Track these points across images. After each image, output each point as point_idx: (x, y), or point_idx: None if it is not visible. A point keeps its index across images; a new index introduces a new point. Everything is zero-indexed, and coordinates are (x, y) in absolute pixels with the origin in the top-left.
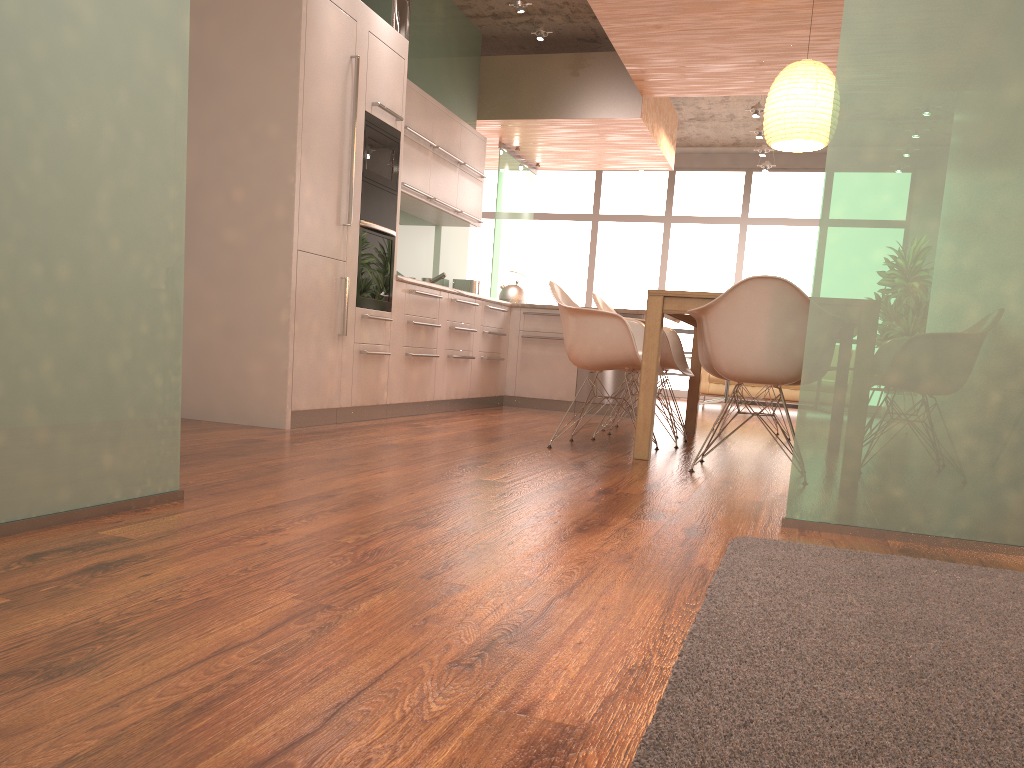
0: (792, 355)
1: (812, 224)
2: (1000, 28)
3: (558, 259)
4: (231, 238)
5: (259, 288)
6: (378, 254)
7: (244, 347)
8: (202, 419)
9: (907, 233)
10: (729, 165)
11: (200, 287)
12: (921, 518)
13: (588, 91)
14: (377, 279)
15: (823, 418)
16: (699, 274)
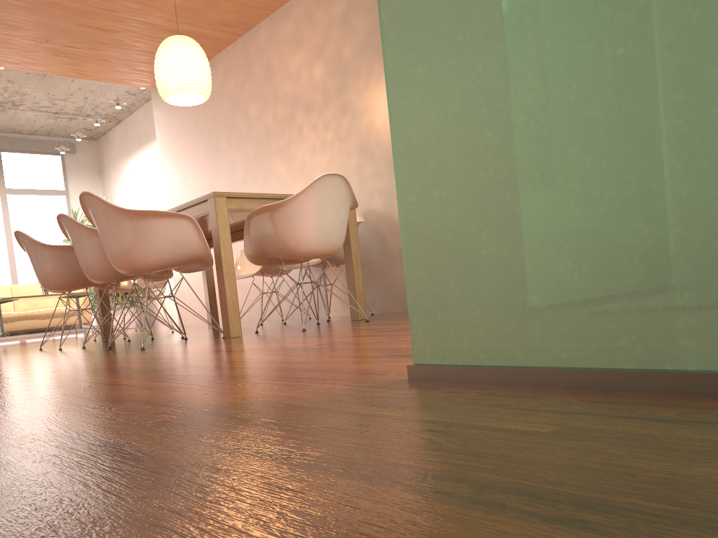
0: (343, 232)
1: None
2: None
3: None
4: None
5: None
6: None
7: None
8: None
9: None
10: None
11: None
12: None
13: None
14: None
15: None
16: None
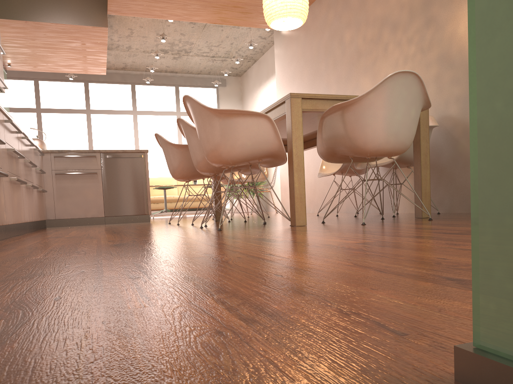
0: (412, 131)
1: (172, 114)
2: None
3: None
4: None
5: None
6: None
7: None
8: None
9: None
10: (121, 80)
11: None
12: None
13: (66, 5)
14: None
15: None
16: (113, 144)
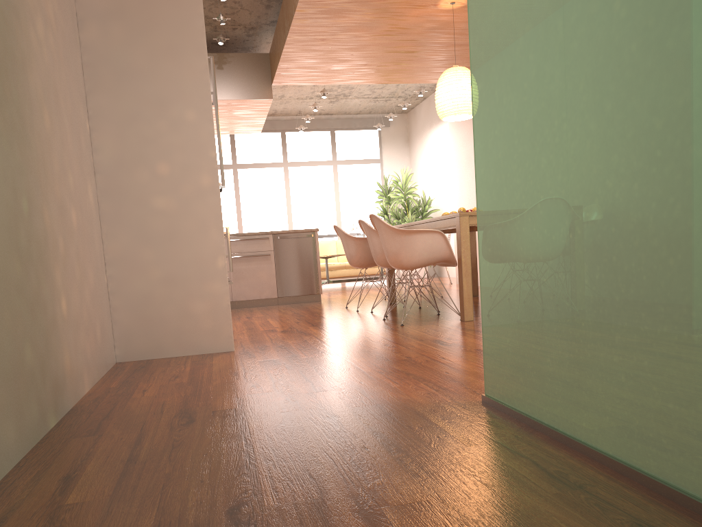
0: None
1: (328, 164)
2: None
3: None
4: (161, 205)
5: (194, 243)
6: None
7: (186, 292)
8: (152, 358)
9: None
10: (270, 128)
11: (135, 248)
12: None
13: (232, 80)
14: None
15: None
16: (263, 202)
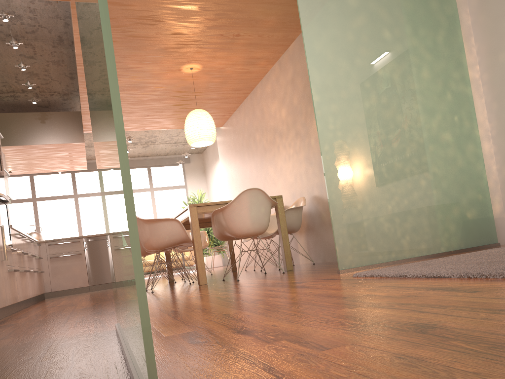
0: (265, 220)
1: (147, 190)
2: (357, 83)
3: (16, 224)
4: None
5: None
6: (4, 213)
7: None
8: None
9: (349, 153)
10: None
11: None
12: (381, 256)
13: (53, 130)
14: (6, 227)
15: (342, 226)
16: (98, 220)
